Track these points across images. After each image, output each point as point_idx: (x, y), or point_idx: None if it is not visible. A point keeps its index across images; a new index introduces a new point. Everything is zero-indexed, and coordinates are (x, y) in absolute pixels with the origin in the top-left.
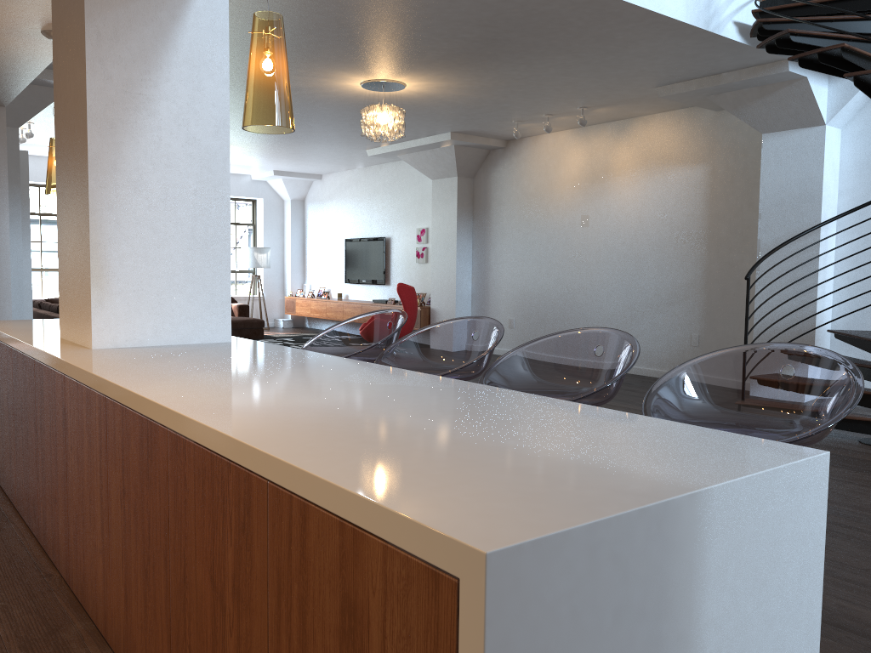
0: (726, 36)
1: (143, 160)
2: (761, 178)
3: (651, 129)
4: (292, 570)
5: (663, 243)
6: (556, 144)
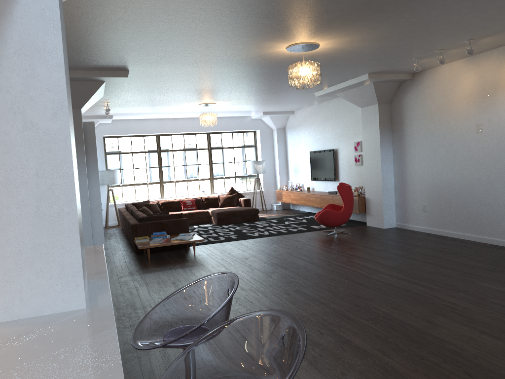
0: None
1: None
2: None
3: None
4: None
5: None
6: (451, 71)
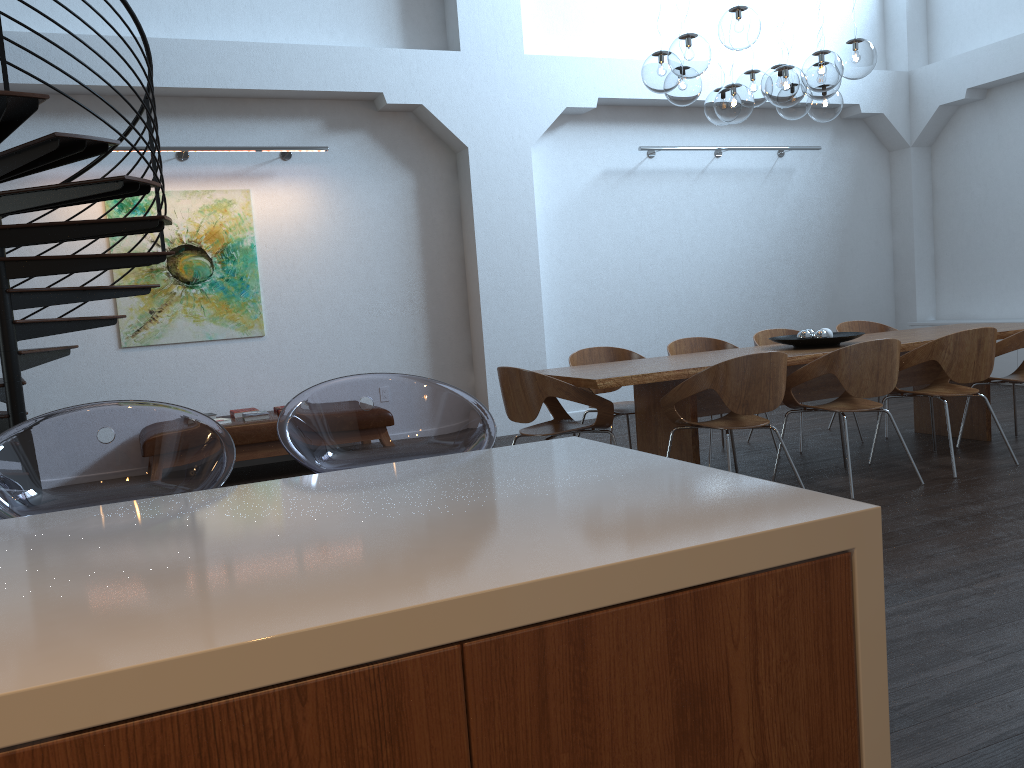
0: None
1: None
2: None
3: None
4: (552, 741)
5: None
6: None
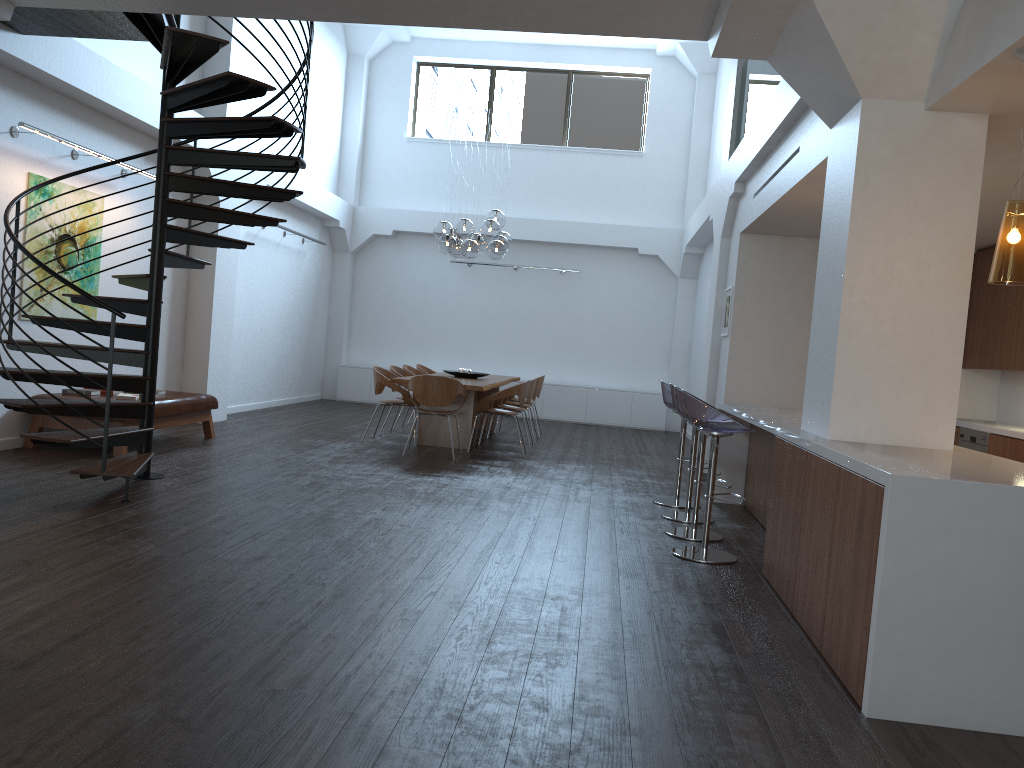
0: (160, 13)
1: None
2: None
3: None
4: None
5: None
6: None
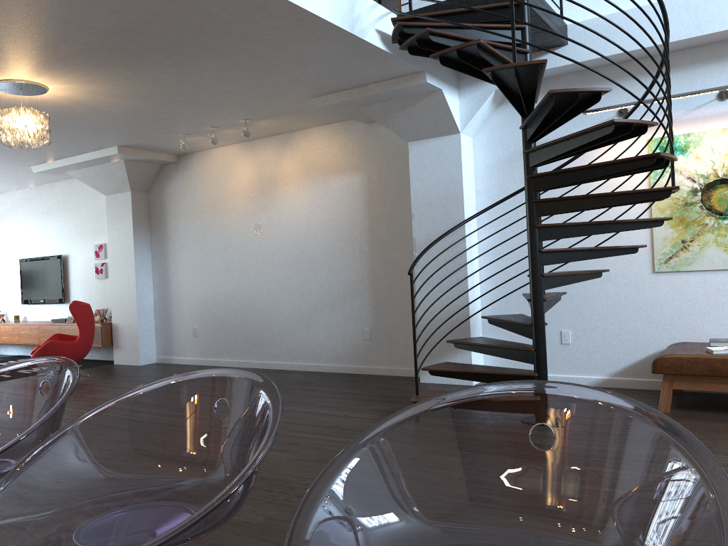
0: (371, 42)
1: None
2: (411, 182)
3: (311, 141)
4: None
5: (331, 246)
6: (226, 157)
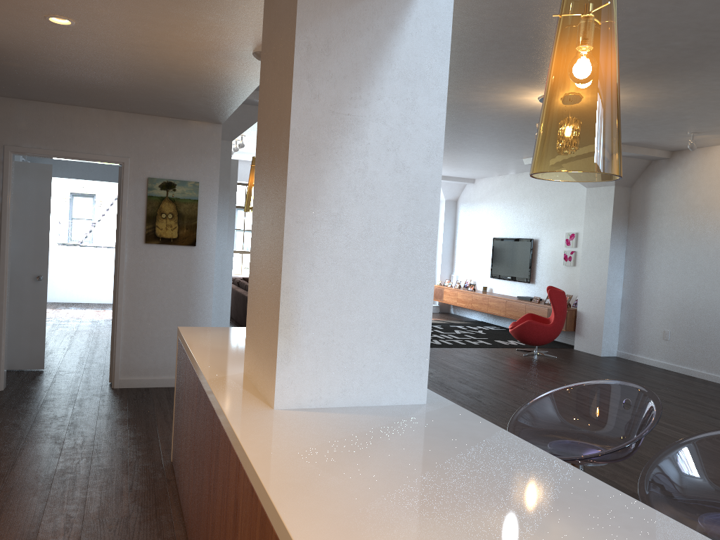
0: None
1: (345, 191)
2: None
3: None
4: None
5: None
6: None
